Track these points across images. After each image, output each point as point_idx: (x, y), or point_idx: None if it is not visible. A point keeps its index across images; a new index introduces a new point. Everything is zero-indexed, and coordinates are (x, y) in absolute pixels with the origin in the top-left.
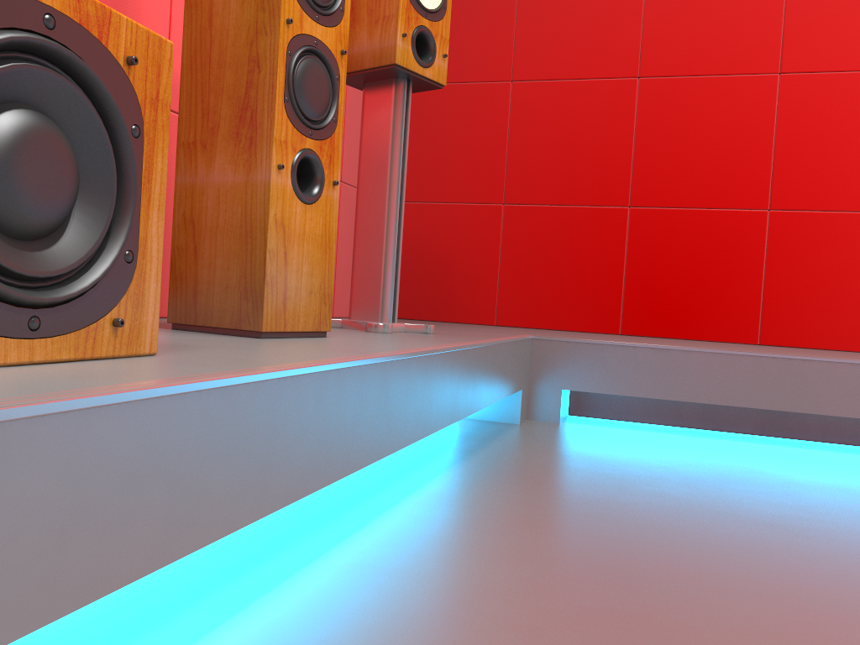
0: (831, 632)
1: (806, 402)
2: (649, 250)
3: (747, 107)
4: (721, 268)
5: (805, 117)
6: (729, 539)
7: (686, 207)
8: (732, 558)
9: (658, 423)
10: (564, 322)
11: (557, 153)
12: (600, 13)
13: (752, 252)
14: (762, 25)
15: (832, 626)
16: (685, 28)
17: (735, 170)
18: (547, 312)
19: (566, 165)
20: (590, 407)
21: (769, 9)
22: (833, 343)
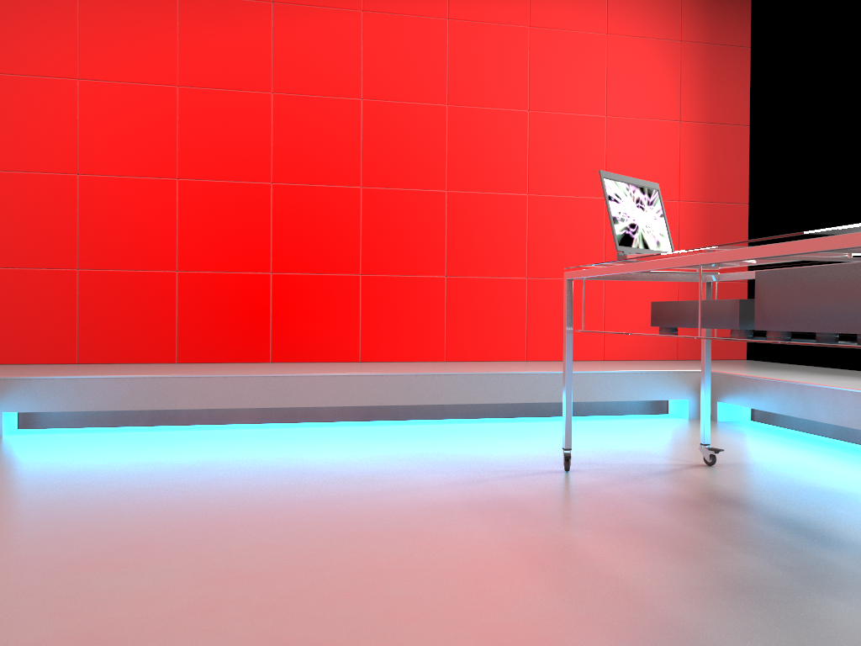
0: (30, 510)
1: (165, 403)
2: (95, 301)
3: (158, 201)
4: (147, 312)
5: (196, 209)
6: (33, 485)
7: (120, 269)
8: (22, 492)
9: (84, 427)
10: (32, 357)
11: (16, 228)
12: (44, 123)
13: (168, 300)
14: (164, 145)
15: (34, 508)
16: (110, 141)
17: (152, 244)
18: (18, 350)
19: (25, 237)
20: (35, 422)
21: (168, 134)
22: (224, 358)
